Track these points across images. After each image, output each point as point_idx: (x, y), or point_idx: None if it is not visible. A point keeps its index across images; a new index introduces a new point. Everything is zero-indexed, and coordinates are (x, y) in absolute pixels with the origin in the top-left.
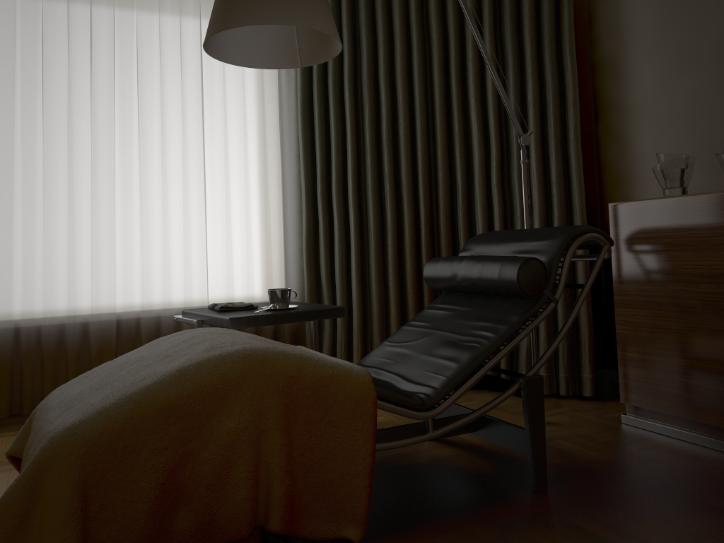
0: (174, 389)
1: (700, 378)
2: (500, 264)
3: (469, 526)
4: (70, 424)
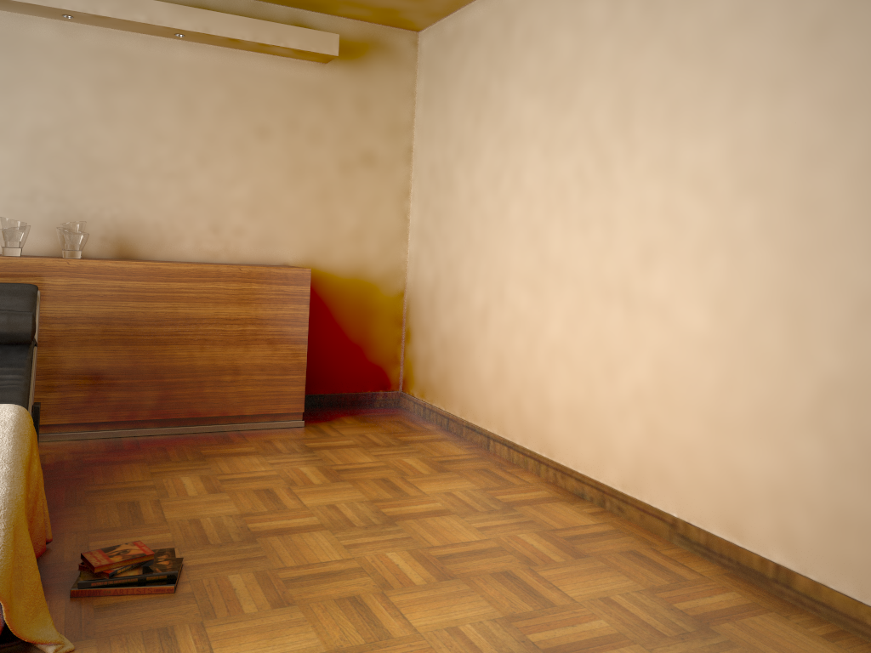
0: (26, 445)
1: (44, 392)
2: (6, 318)
3: (59, 513)
4: (4, 491)
